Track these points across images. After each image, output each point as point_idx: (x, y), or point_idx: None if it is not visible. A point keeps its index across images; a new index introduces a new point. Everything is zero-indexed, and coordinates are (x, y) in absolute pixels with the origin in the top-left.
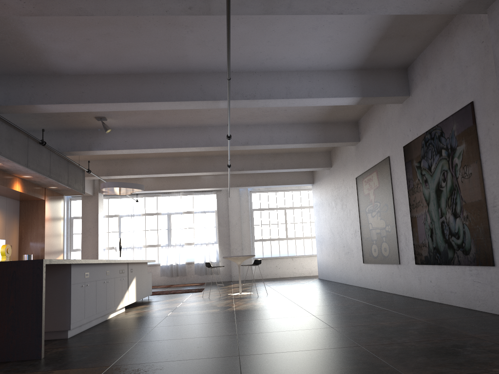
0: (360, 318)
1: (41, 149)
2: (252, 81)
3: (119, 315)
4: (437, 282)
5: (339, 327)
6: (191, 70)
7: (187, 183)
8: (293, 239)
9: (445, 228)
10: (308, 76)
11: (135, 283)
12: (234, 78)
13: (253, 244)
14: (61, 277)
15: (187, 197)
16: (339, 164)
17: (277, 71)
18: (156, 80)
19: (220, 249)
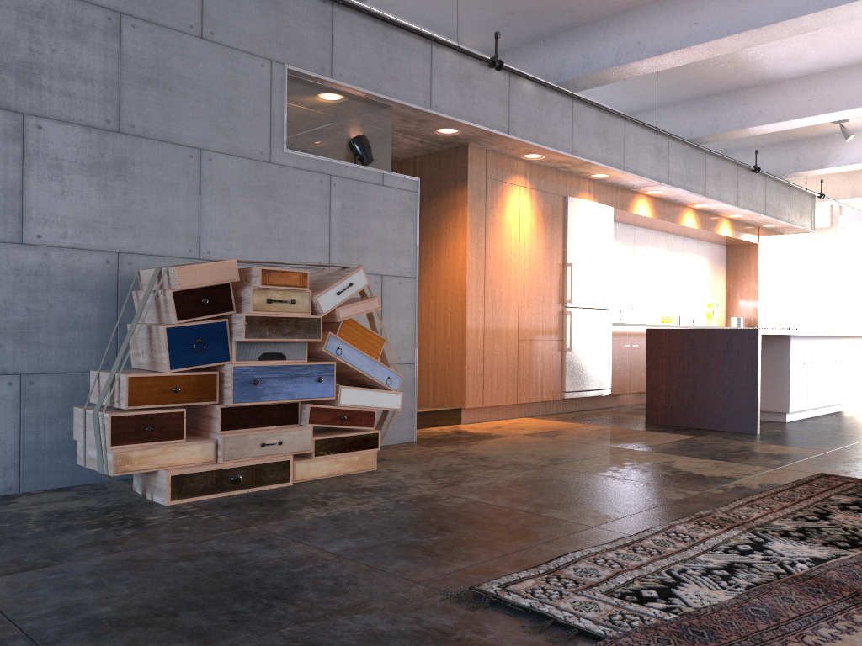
0: None
1: (753, 178)
2: None
3: (857, 409)
4: None
5: None
6: None
7: None
8: None
9: None
10: None
11: None
12: None
13: None
14: (778, 350)
15: None
16: None
17: None
18: None
19: None
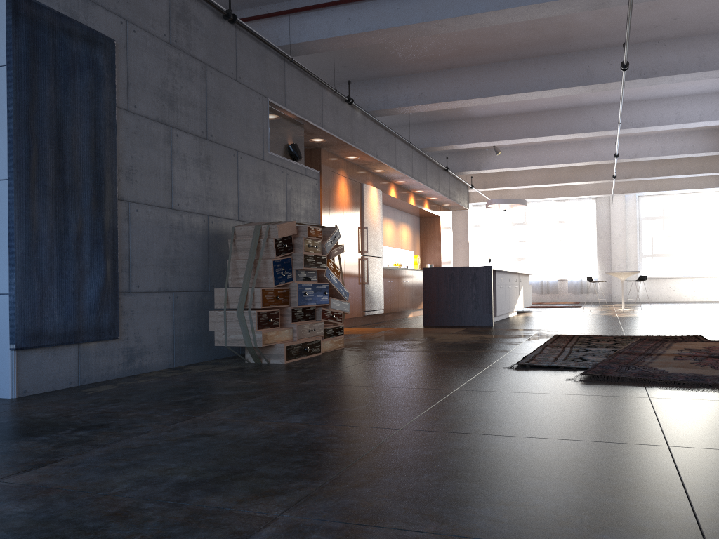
0: None
1: (444, 174)
2: (641, 109)
3: (515, 316)
4: None
5: (704, 325)
6: (583, 105)
7: (562, 191)
8: (695, 256)
9: None
10: (700, 100)
11: (522, 292)
12: (624, 108)
13: (640, 260)
14: None
15: (560, 205)
16: None
17: (667, 98)
18: (551, 116)
19: (598, 265)
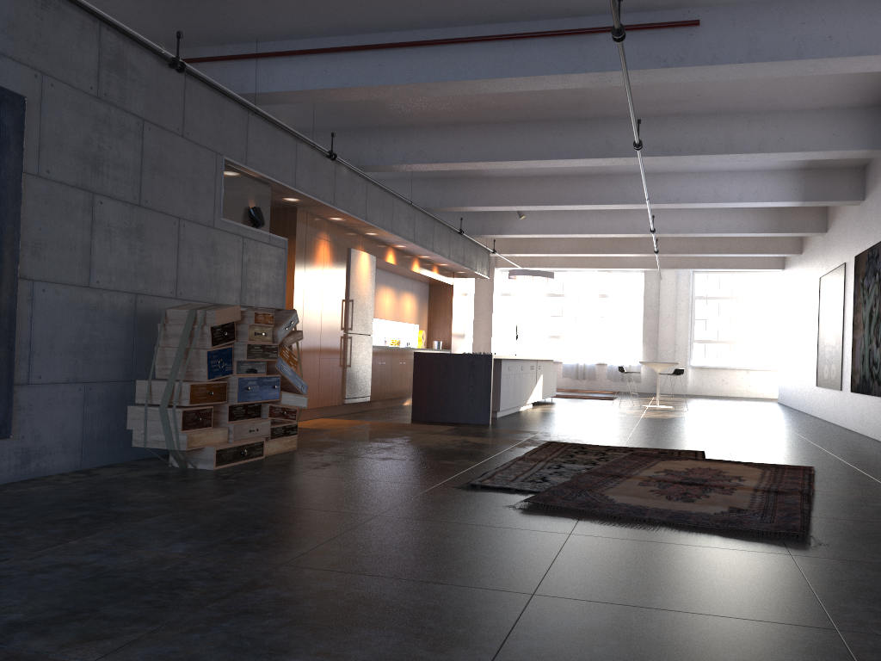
0: (753, 433)
1: (458, 237)
2: (677, 183)
3: (528, 409)
4: (861, 412)
5: (723, 435)
6: (614, 172)
7: (604, 261)
8: (752, 344)
9: (870, 356)
10: (741, 177)
11: (541, 381)
12: (658, 179)
13: (691, 346)
14: (493, 368)
15: (603, 275)
16: (808, 254)
17: (705, 172)
18: (577, 182)
19: (643, 349)
